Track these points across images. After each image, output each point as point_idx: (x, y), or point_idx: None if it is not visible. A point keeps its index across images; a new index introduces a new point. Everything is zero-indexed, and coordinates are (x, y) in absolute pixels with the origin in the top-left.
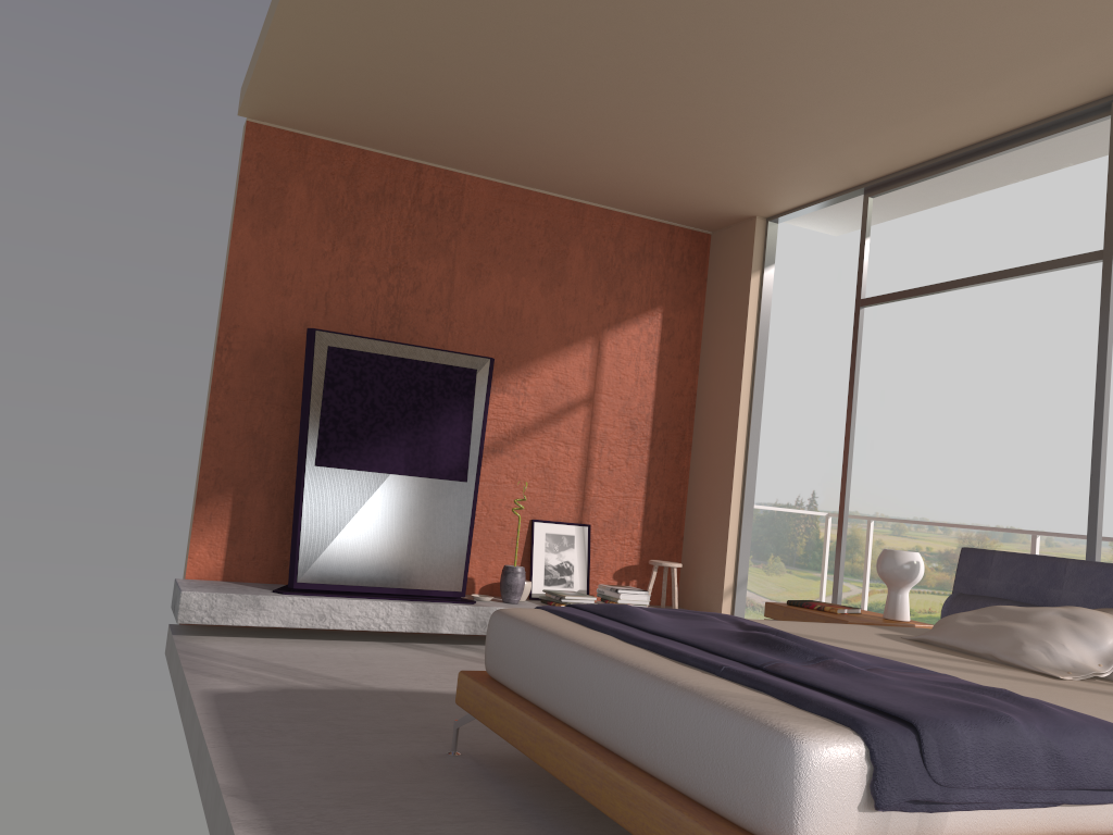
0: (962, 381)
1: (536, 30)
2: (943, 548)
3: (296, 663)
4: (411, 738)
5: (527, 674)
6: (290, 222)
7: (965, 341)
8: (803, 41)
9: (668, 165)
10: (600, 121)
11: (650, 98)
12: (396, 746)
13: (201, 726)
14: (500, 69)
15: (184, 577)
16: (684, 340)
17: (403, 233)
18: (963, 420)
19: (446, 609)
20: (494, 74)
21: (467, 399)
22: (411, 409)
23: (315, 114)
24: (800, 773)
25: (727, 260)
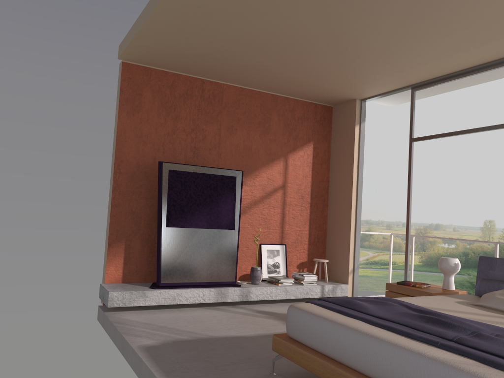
0: (414, 159)
1: (279, 21)
2: None
3: (169, 324)
4: (248, 366)
5: (319, 340)
6: (145, 109)
7: (415, 142)
8: (406, 25)
9: (322, 78)
10: (296, 60)
11: (324, 50)
12: (244, 372)
13: (150, 369)
14: (255, 38)
15: (103, 282)
16: (323, 156)
17: (197, 112)
18: (415, 177)
19: (229, 290)
20: (251, 40)
21: (233, 191)
22: (208, 197)
23: (157, 58)
24: None
25: (342, 119)
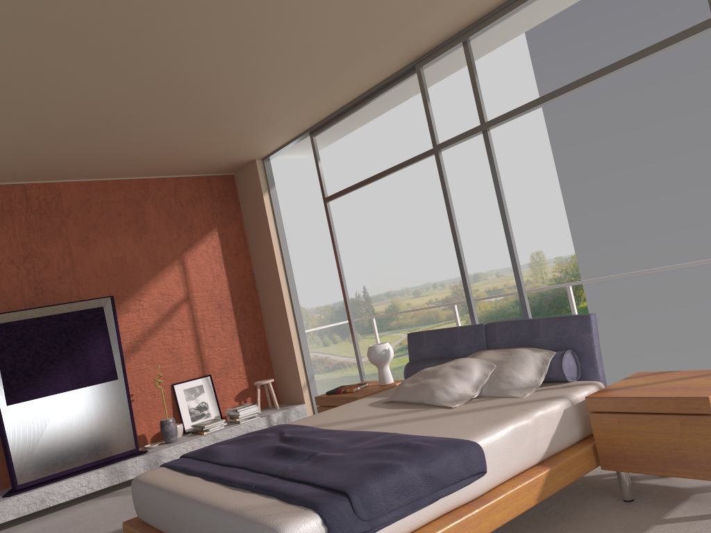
0: (427, 197)
1: (61, 100)
2: (444, 296)
3: None
4: None
5: (156, 517)
6: None
7: (422, 174)
8: (231, 72)
9: (187, 147)
10: (131, 135)
11: (155, 117)
12: None
13: None
14: (49, 123)
15: None
16: (236, 243)
17: (26, 232)
18: (434, 220)
19: (128, 463)
20: (46, 127)
21: (102, 327)
22: (65, 346)
23: None
24: None
25: (247, 188)
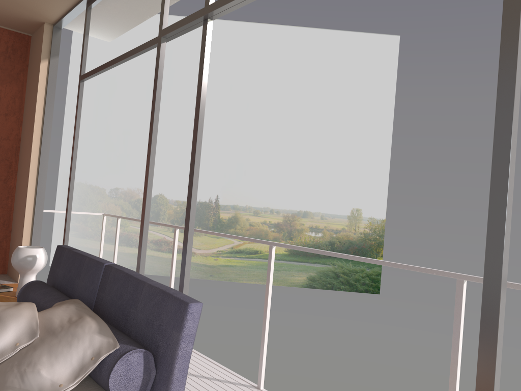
0: (286, 142)
1: None
2: (276, 221)
3: None
4: None
5: None
6: None
7: (288, 123)
8: None
9: None
10: None
11: None
12: None
13: None
14: None
15: None
16: (10, 104)
17: None
18: (286, 160)
19: None
20: None
21: None
22: None
23: None
24: None
25: (35, 52)
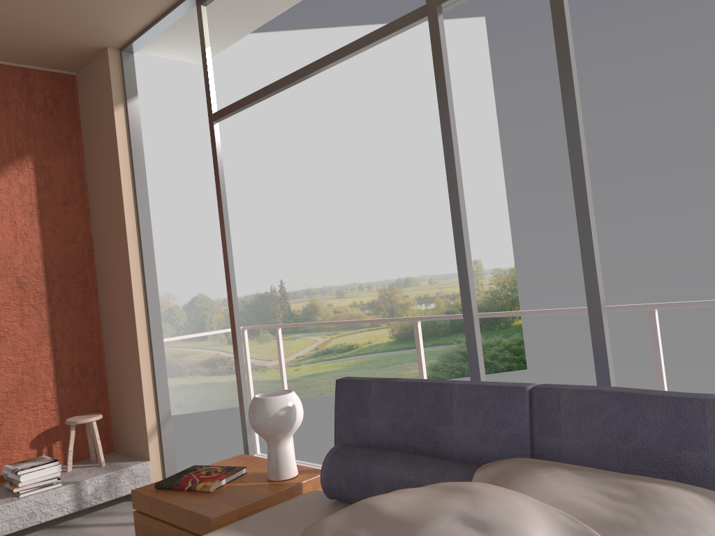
0: (362, 188)
1: None
2: (370, 299)
3: None
4: None
5: None
6: None
7: (359, 161)
8: None
9: None
10: None
11: None
12: None
13: None
14: None
15: None
16: (66, 186)
17: None
18: (367, 213)
19: None
20: None
21: None
22: None
23: None
24: None
25: (93, 98)
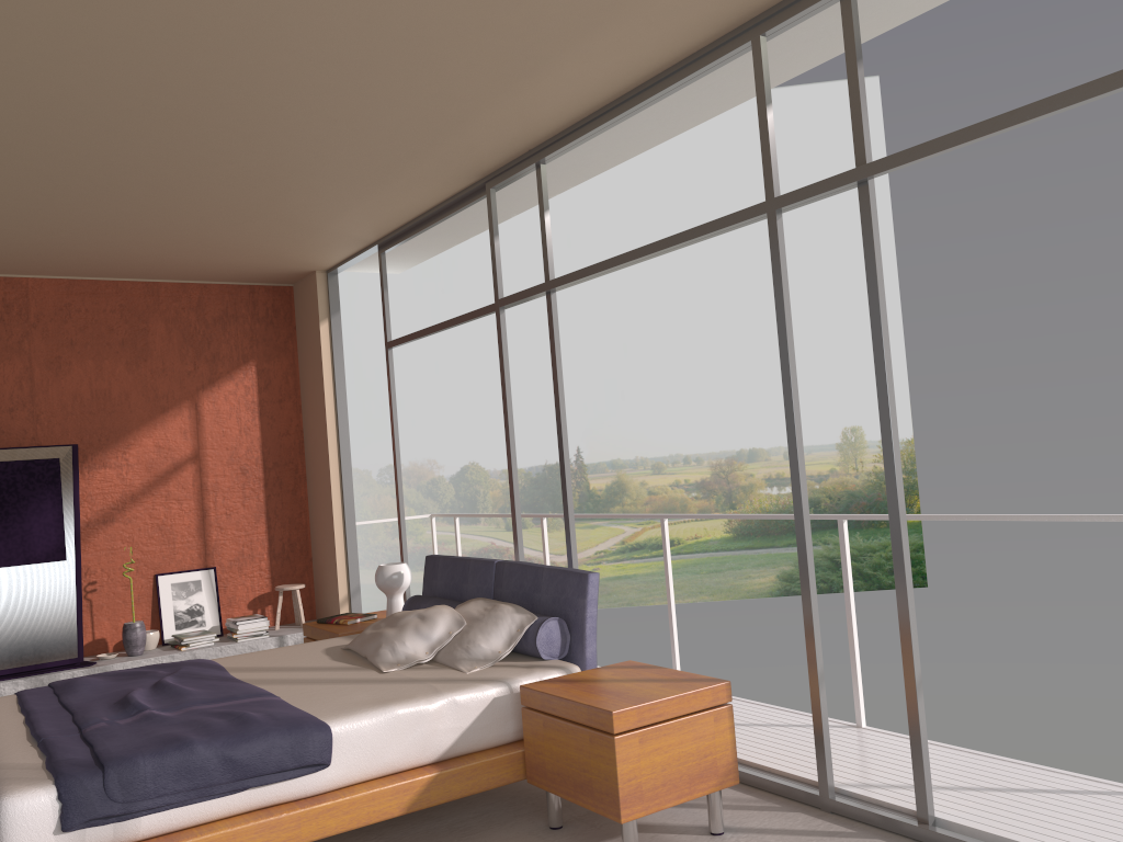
0: (692, 323)
1: None
2: (699, 478)
3: None
4: None
5: None
6: None
7: (689, 286)
8: (209, 175)
9: (200, 251)
10: (105, 233)
11: (129, 216)
12: None
13: None
14: None
15: None
16: (282, 386)
17: None
18: (698, 358)
19: (61, 677)
20: None
21: (55, 486)
22: None
23: None
24: (1, 821)
25: (305, 310)
